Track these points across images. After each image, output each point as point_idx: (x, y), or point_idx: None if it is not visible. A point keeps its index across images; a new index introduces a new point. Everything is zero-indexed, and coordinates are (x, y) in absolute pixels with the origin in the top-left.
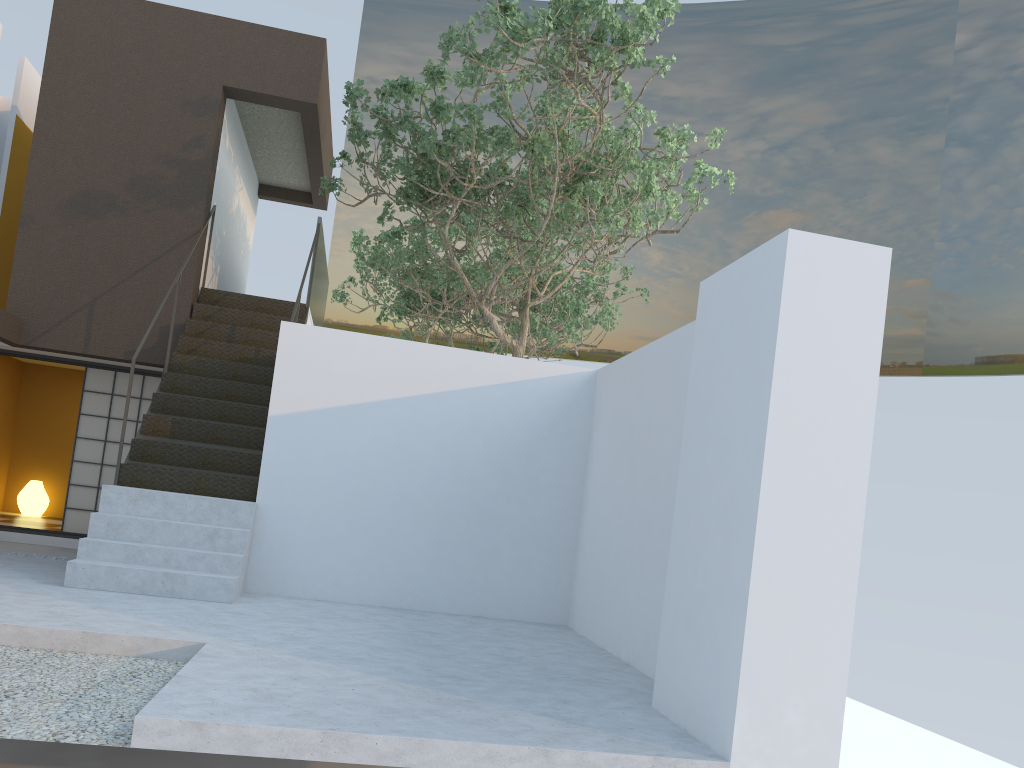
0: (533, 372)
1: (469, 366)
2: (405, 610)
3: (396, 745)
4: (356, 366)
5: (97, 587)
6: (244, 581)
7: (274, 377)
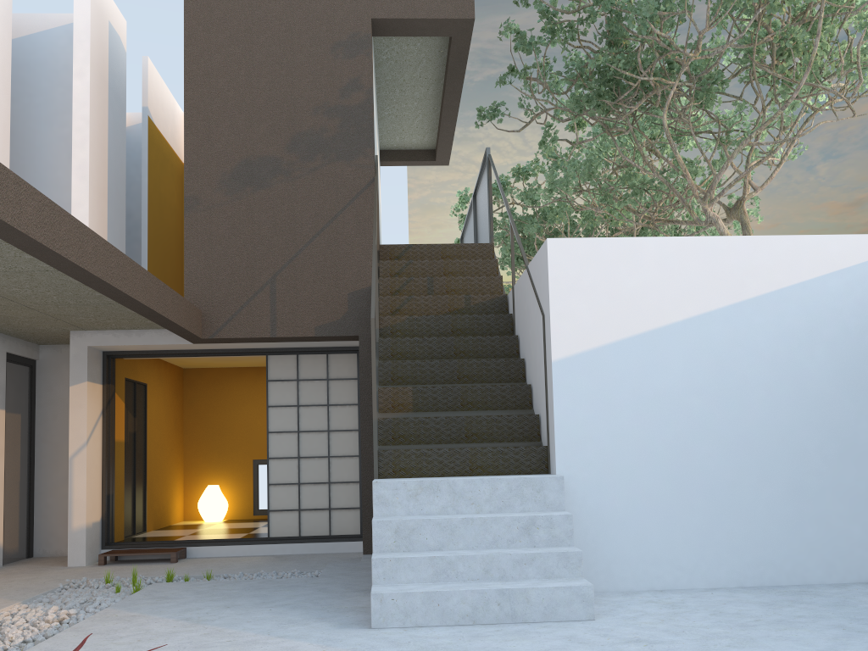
0: None
1: (790, 256)
2: (776, 588)
3: None
4: (649, 280)
5: (415, 623)
6: None
7: (551, 311)
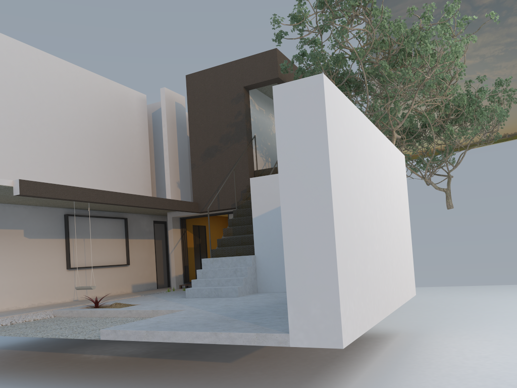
0: None
1: None
2: None
3: (167, 334)
4: None
5: (195, 297)
6: (253, 288)
7: (251, 202)
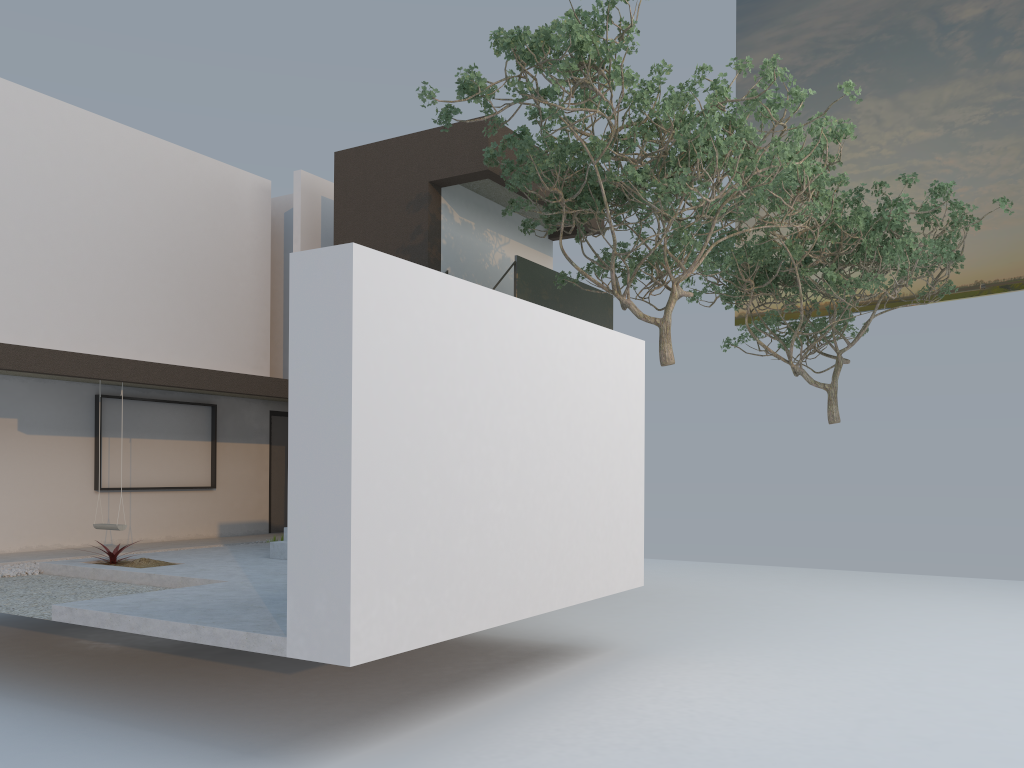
0: None
1: None
2: None
3: (137, 621)
4: None
5: (284, 557)
6: None
7: None
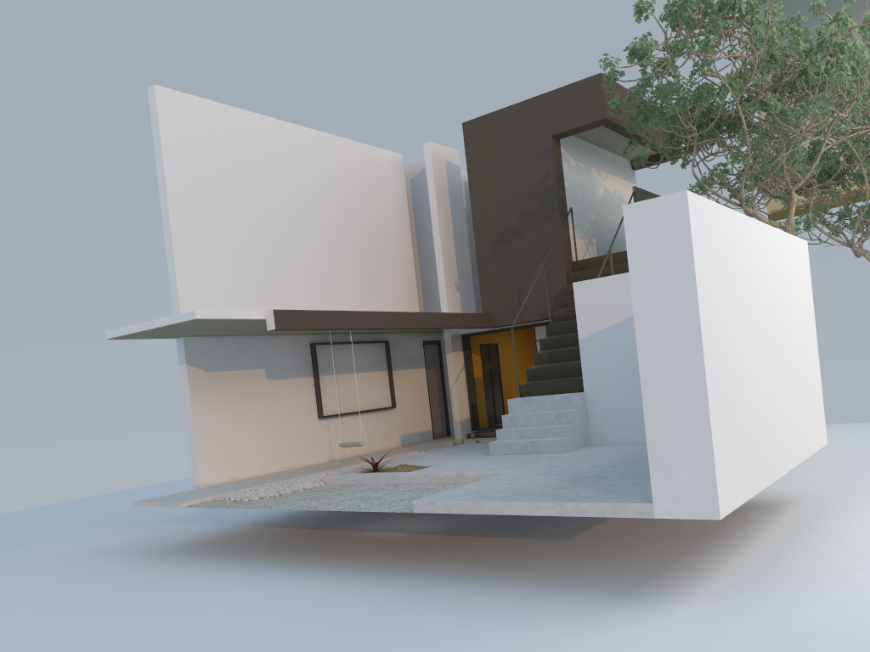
0: None
1: None
2: None
3: (499, 505)
4: (619, 295)
5: (503, 453)
6: (584, 439)
7: (576, 317)
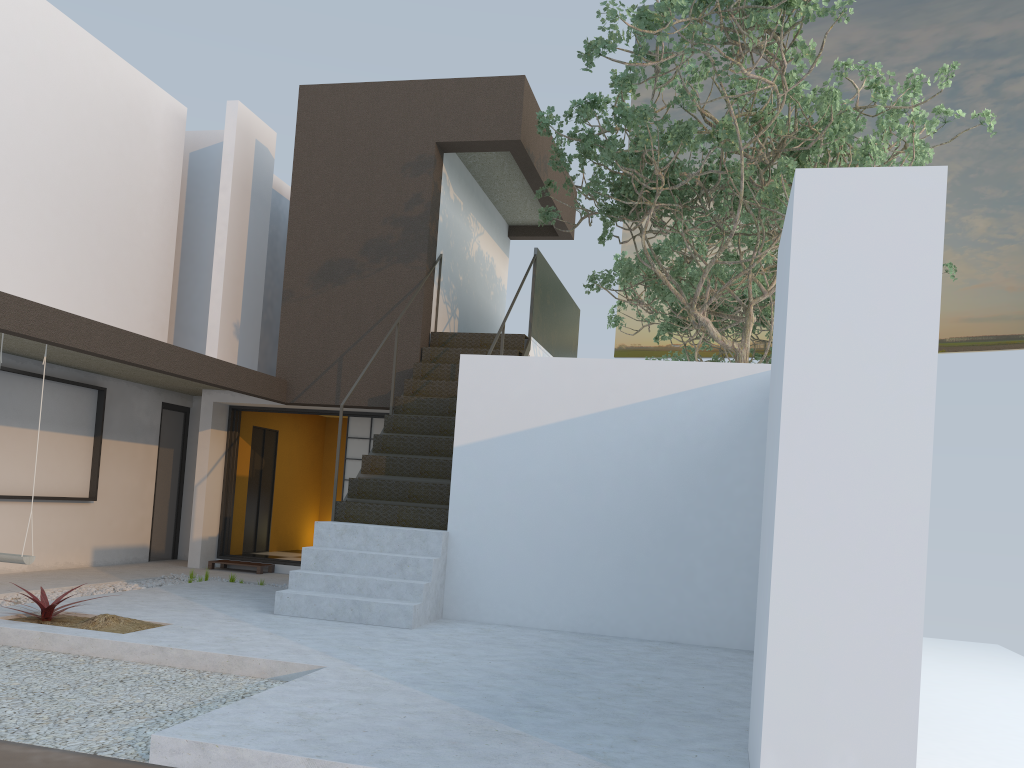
0: (718, 375)
1: (647, 377)
2: (593, 635)
3: None
4: (532, 390)
5: (299, 614)
6: (437, 607)
7: (457, 409)
